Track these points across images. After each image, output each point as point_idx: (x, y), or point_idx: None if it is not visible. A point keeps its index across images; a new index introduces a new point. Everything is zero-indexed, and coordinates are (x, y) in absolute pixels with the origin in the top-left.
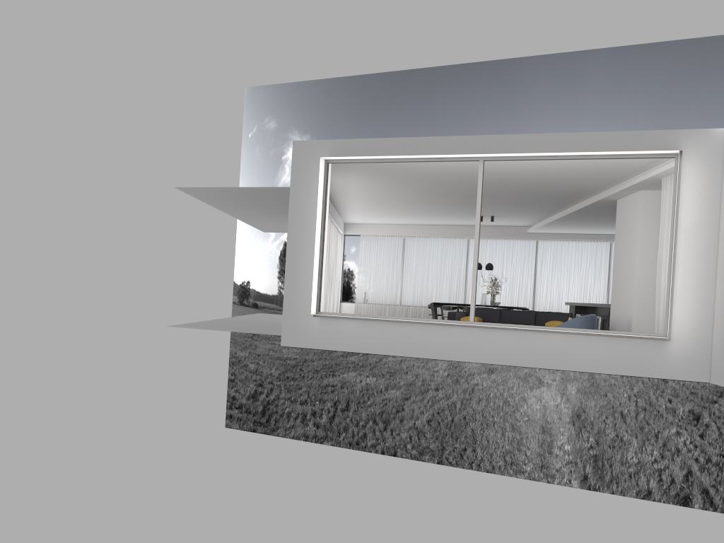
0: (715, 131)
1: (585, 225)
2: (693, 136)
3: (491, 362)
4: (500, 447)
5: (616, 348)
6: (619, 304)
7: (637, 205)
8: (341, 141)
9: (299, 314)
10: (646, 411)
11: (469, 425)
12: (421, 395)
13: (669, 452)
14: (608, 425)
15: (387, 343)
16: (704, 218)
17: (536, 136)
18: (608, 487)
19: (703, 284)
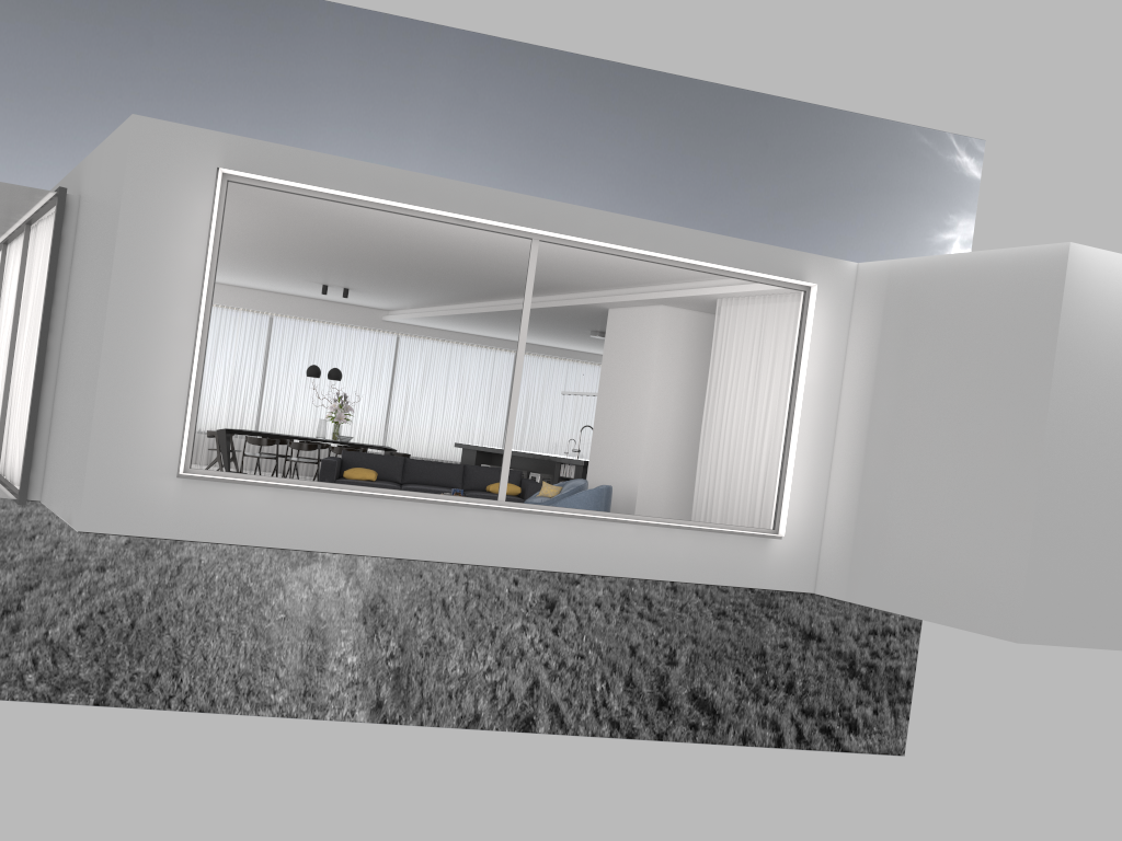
0: (847, 265)
1: (500, 326)
2: (821, 265)
3: (522, 565)
4: (230, 666)
5: (707, 547)
6: (609, 465)
7: (654, 325)
8: (251, 143)
9: (131, 470)
10: (481, 597)
11: (169, 631)
12: (66, 580)
13: (510, 657)
14: (421, 621)
15: (332, 532)
16: (825, 378)
17: (618, 218)
18: (415, 716)
19: (818, 464)
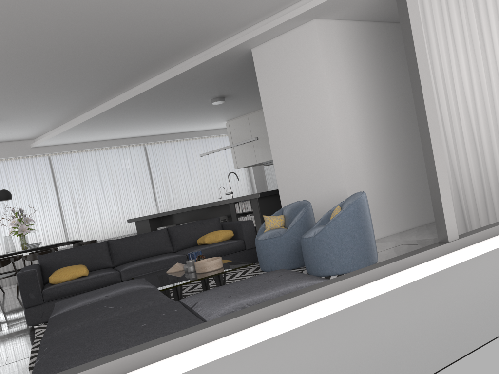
0: None
1: (134, 119)
2: None
3: (477, 342)
4: None
5: None
6: (304, 183)
7: (312, 41)
8: None
9: None
10: None
11: None
12: None
13: None
14: None
15: None
16: None
17: None
18: None
19: None
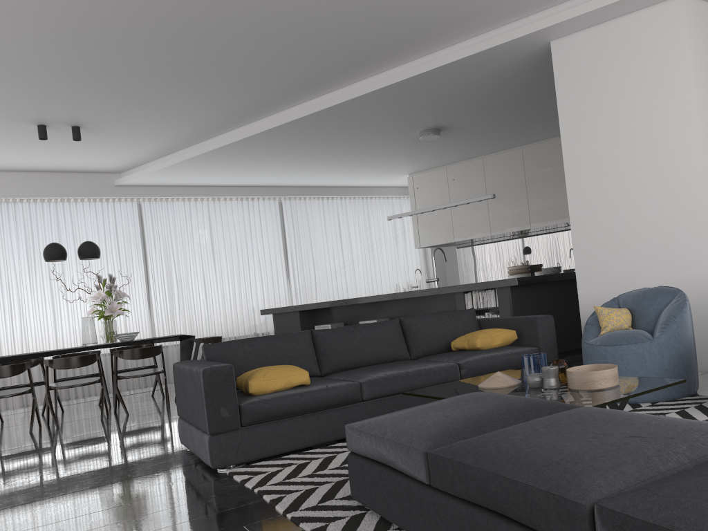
0: None
1: (290, 154)
2: None
3: None
4: None
5: None
6: (628, 263)
7: (674, 31)
8: None
9: None
10: None
11: None
12: None
13: None
14: None
15: None
16: None
17: None
18: None
19: None
